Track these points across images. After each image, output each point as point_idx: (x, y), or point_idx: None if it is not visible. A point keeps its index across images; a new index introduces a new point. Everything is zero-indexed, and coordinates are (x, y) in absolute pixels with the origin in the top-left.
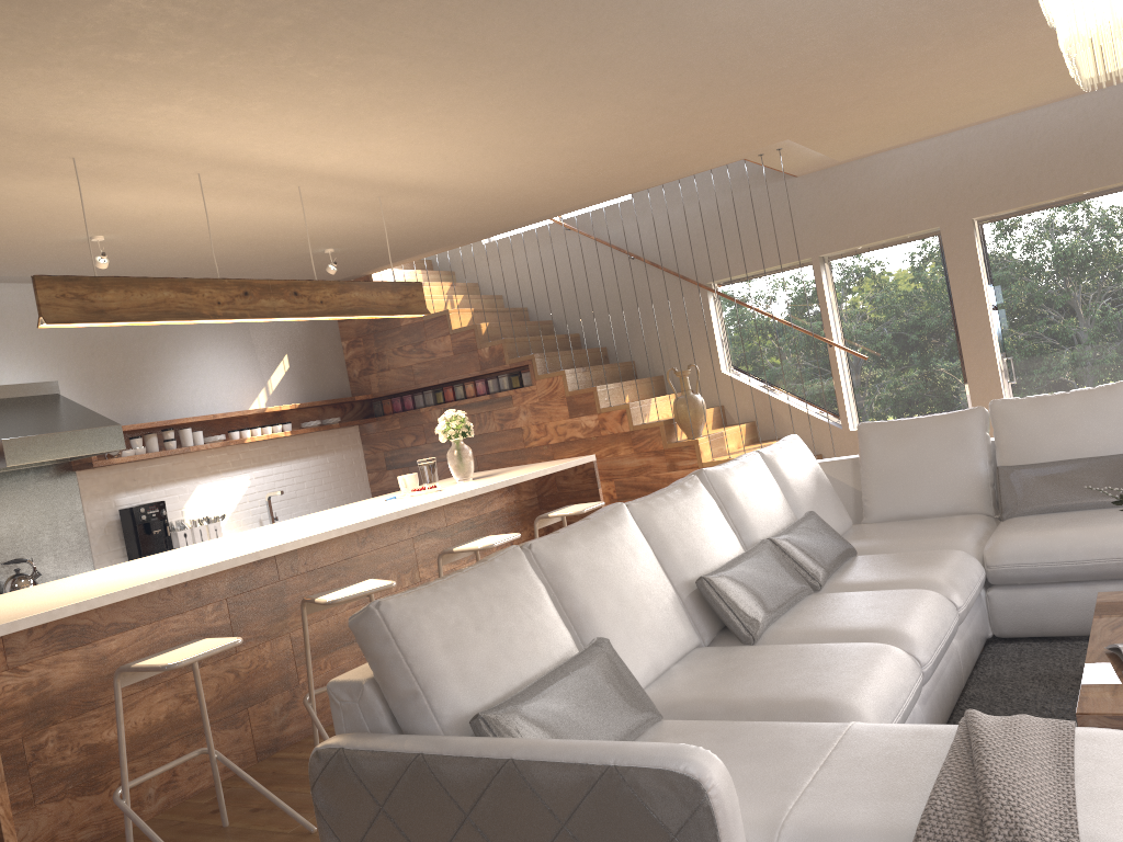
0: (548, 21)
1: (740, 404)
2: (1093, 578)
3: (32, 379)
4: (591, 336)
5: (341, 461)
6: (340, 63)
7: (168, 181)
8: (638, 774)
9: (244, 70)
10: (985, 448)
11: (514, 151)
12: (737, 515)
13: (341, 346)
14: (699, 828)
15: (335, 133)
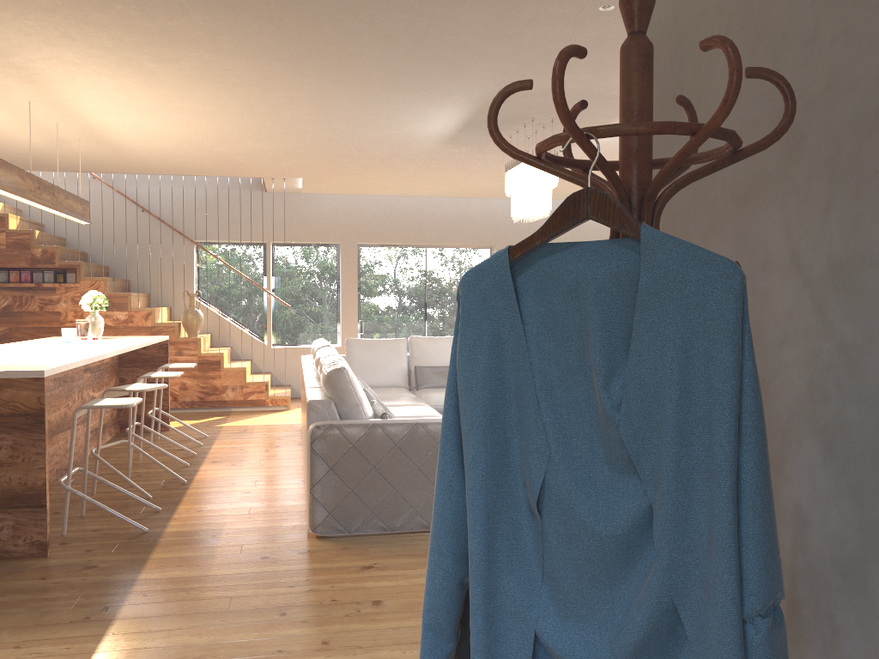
0: (318, 115)
1: (204, 321)
2: None
3: None
4: (98, 256)
5: None
6: (219, 96)
7: (3, 98)
8: None
9: (178, 84)
10: (406, 357)
11: (193, 145)
12: None
13: None
14: None
15: (143, 112)
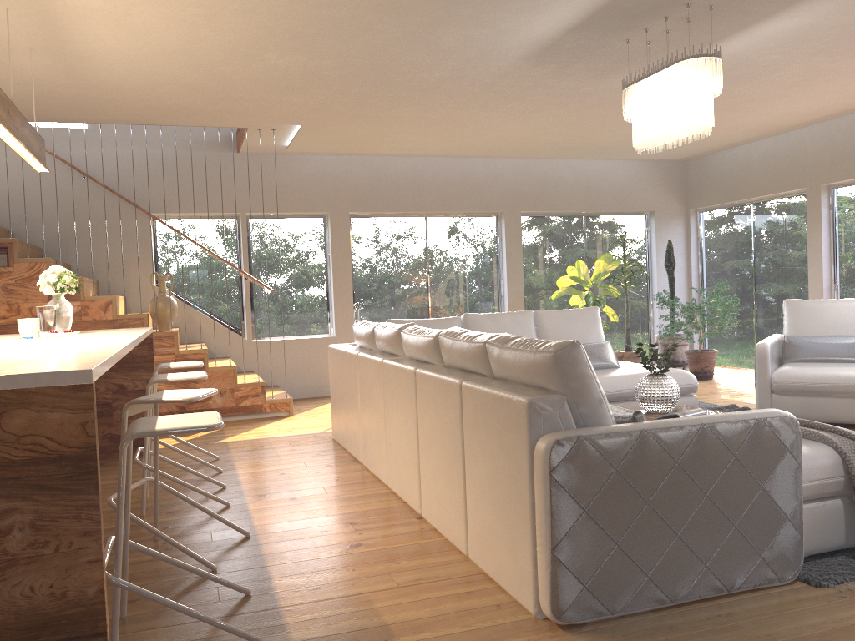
0: None
1: None
2: None
3: None
4: (27, 236)
5: None
6: None
7: None
8: (772, 420)
9: None
10: None
11: (191, 61)
12: None
13: None
14: (797, 443)
15: None
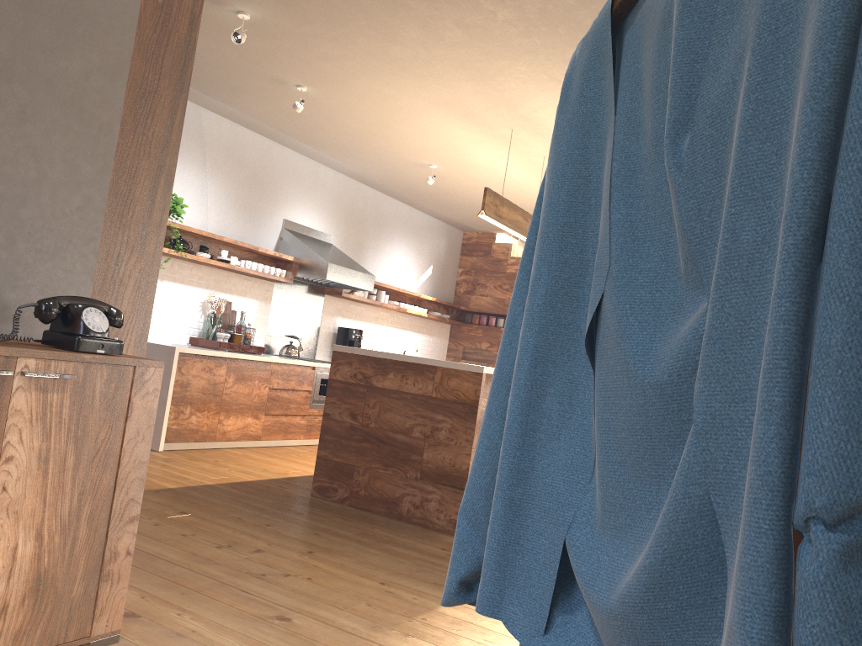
0: None
1: None
2: None
3: (323, 230)
4: None
5: (437, 343)
6: None
7: (524, 154)
8: None
9: None
10: None
11: None
12: None
13: (457, 271)
14: None
15: None
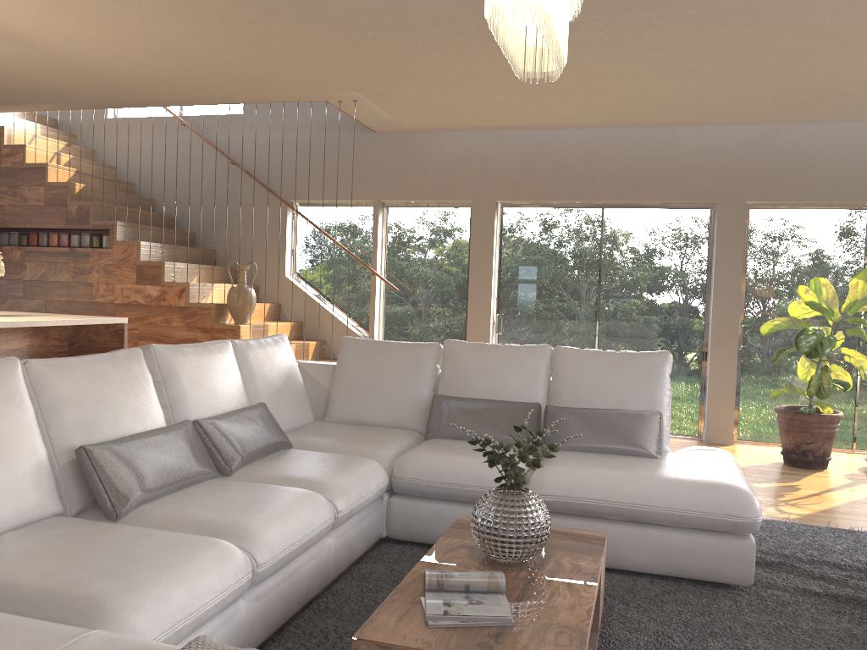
0: None
1: (295, 305)
2: (470, 501)
3: None
4: (185, 220)
5: None
6: None
7: None
8: None
9: None
10: (432, 377)
11: (87, 18)
12: (175, 393)
13: None
14: None
15: None
